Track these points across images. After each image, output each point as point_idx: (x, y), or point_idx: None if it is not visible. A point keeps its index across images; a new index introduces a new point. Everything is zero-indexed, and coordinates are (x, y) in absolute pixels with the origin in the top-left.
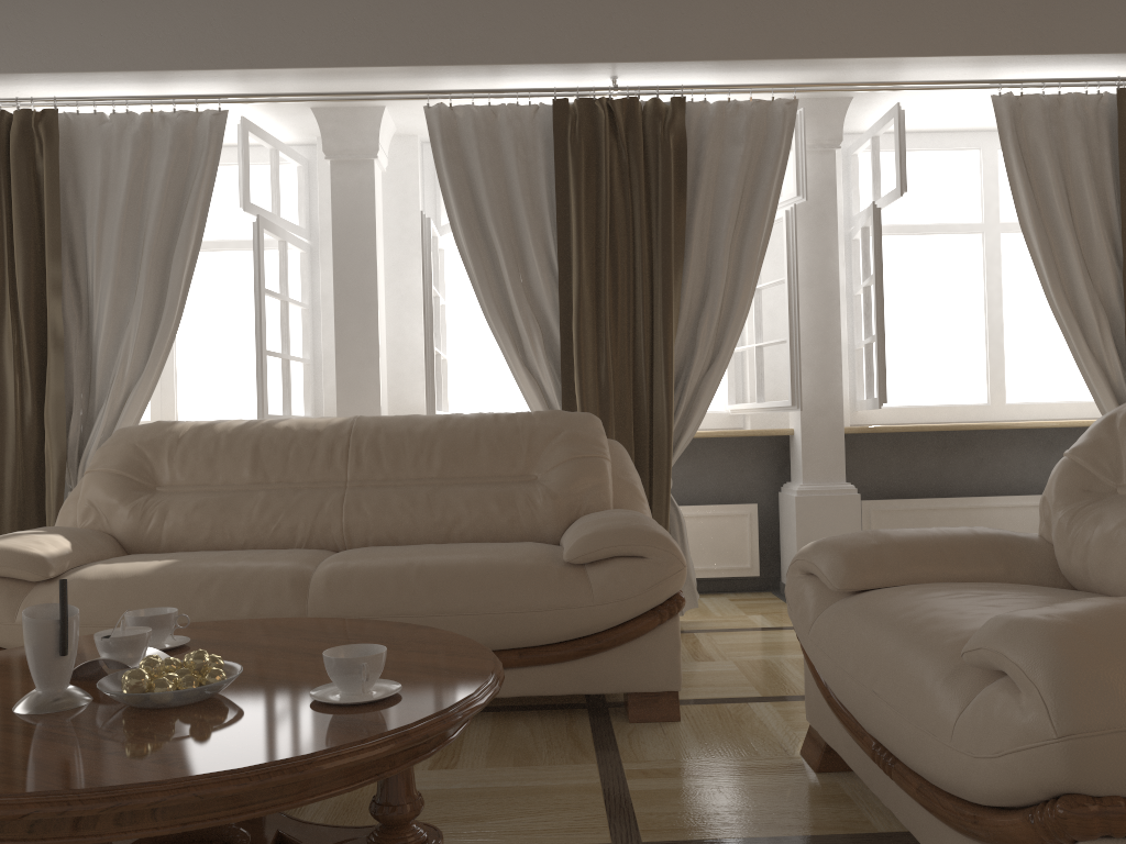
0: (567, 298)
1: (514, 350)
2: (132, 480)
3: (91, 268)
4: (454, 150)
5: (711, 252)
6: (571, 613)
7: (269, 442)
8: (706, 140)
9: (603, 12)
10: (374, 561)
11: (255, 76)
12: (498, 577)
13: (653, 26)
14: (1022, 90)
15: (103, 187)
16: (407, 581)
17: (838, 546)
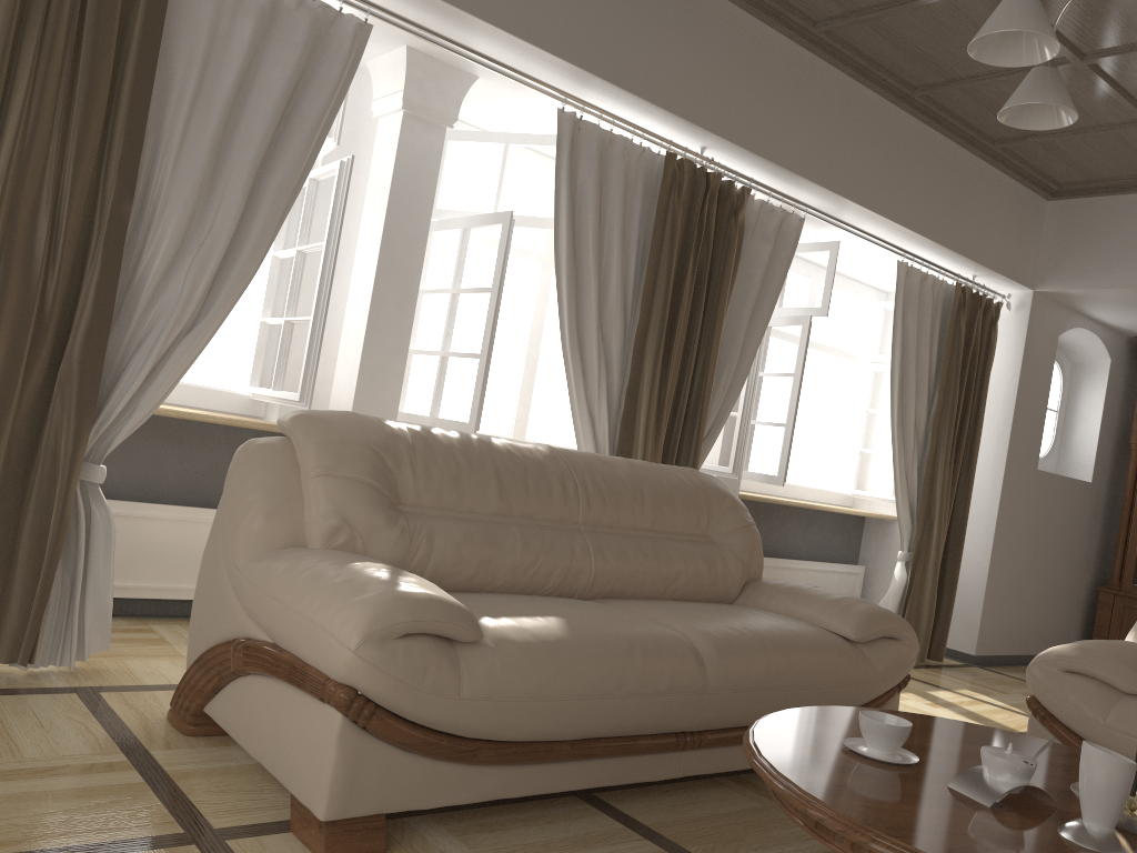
0: (640, 346)
1: (582, 383)
2: (384, 495)
3: (164, 160)
4: (571, 163)
5: (729, 330)
6: (864, 688)
7: (505, 467)
8: (749, 231)
9: (731, 91)
10: (728, 630)
11: (430, 6)
12: (823, 653)
13: (759, 121)
14: (912, 263)
15: (206, 58)
16: (771, 655)
17: (1114, 657)
